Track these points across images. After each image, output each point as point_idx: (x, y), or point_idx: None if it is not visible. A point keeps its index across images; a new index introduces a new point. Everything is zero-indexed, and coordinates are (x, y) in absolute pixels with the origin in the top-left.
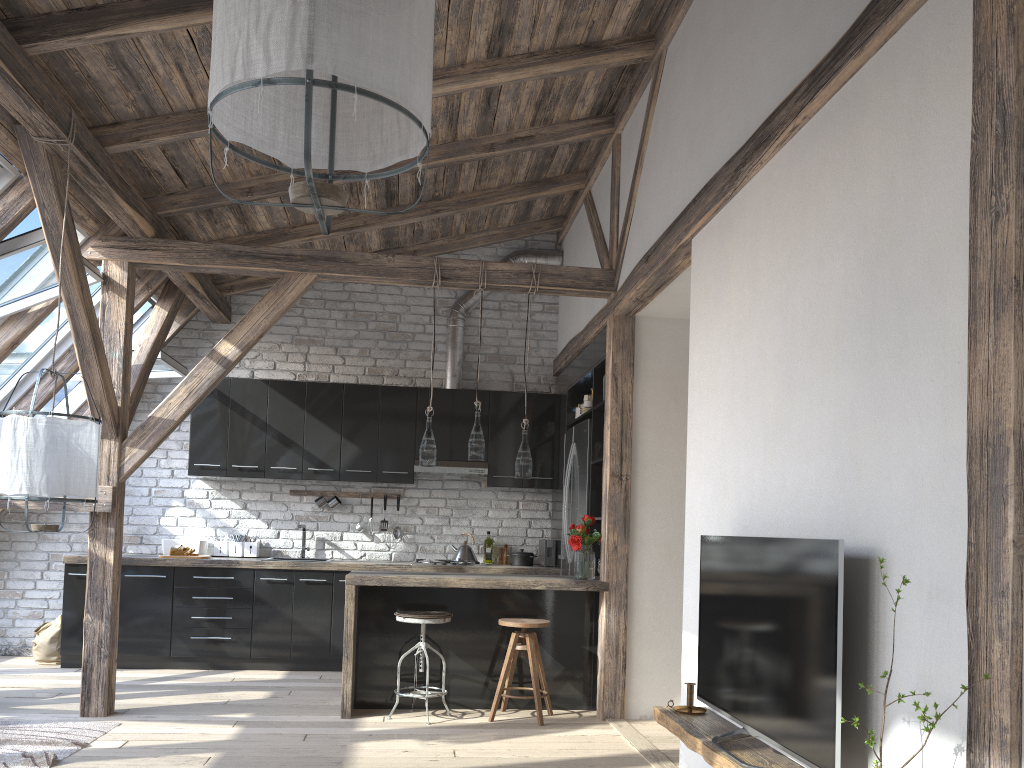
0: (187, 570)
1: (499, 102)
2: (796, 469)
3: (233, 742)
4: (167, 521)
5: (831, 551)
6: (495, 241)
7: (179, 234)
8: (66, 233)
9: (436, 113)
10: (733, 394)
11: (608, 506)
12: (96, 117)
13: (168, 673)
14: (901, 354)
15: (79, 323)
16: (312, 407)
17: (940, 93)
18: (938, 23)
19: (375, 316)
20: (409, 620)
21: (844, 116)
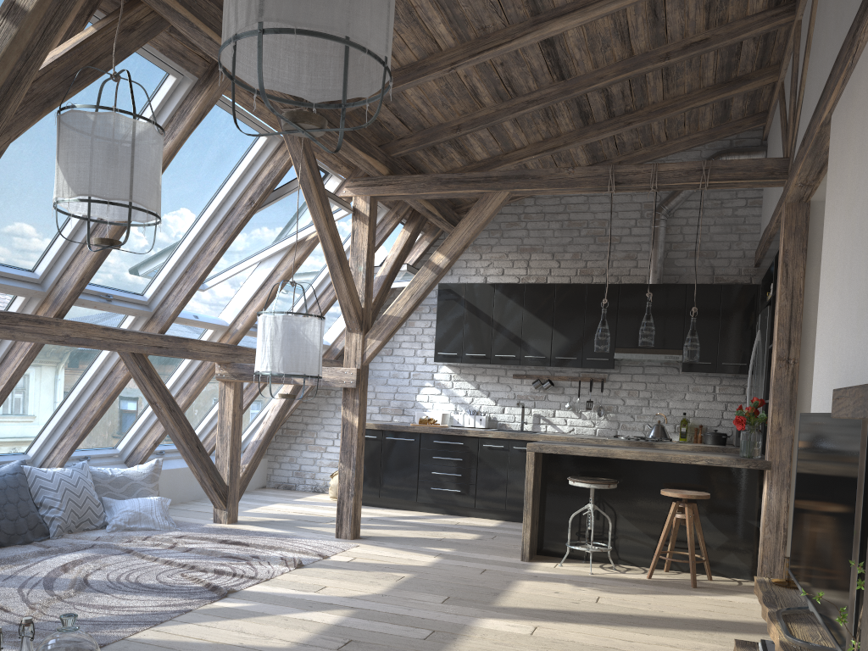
0: (429, 436)
1: (666, 12)
2: None
3: (427, 568)
4: (421, 398)
5: (858, 425)
6: (695, 144)
7: (416, 170)
8: (312, 178)
9: (606, 34)
10: (843, 270)
11: (773, 389)
12: None
13: (413, 514)
14: None
15: (327, 245)
16: (529, 305)
17: None
18: None
19: (586, 224)
20: (577, 484)
21: None
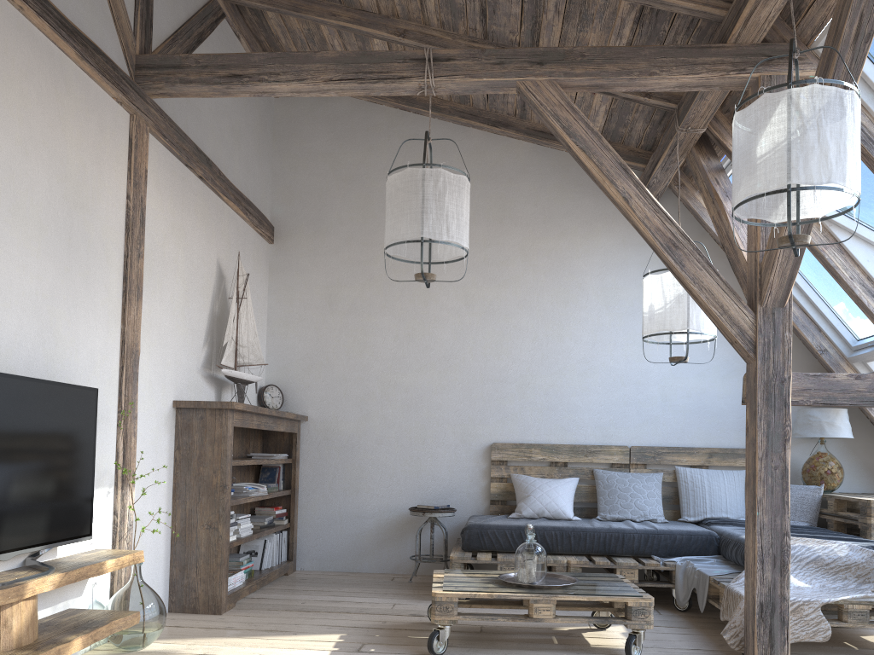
0: None
1: None
2: None
3: None
4: None
5: (92, 395)
6: None
7: None
8: None
9: None
10: None
11: None
12: None
13: None
14: (87, 279)
15: None
16: None
17: (111, 156)
18: (111, 116)
19: None
20: None
21: (51, 66)
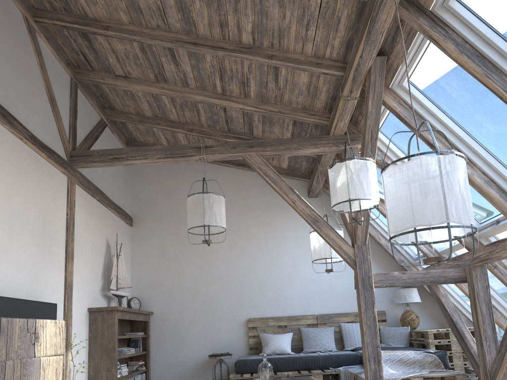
0: None
1: None
2: (13, 272)
3: None
4: None
5: (54, 306)
6: None
7: None
8: None
9: None
10: None
11: None
12: None
13: None
14: (50, 253)
15: None
16: None
17: (60, 197)
18: (60, 179)
19: None
20: None
21: (36, 163)
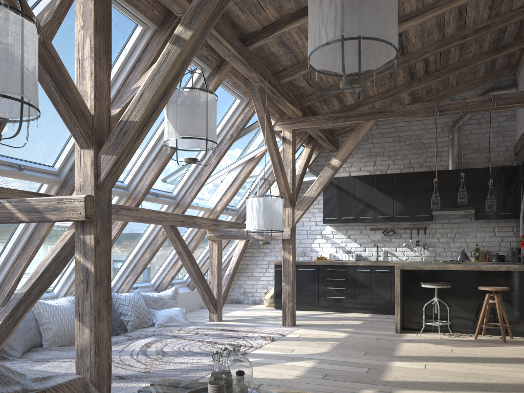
0: (324, 266)
1: (466, 12)
2: None
3: (344, 338)
4: (315, 245)
5: None
6: (474, 86)
7: (313, 113)
8: (267, 121)
9: (431, 27)
10: None
11: None
12: (276, 69)
13: (318, 312)
14: None
15: (273, 158)
16: (378, 186)
17: None
18: None
19: (409, 137)
20: (428, 286)
21: None
